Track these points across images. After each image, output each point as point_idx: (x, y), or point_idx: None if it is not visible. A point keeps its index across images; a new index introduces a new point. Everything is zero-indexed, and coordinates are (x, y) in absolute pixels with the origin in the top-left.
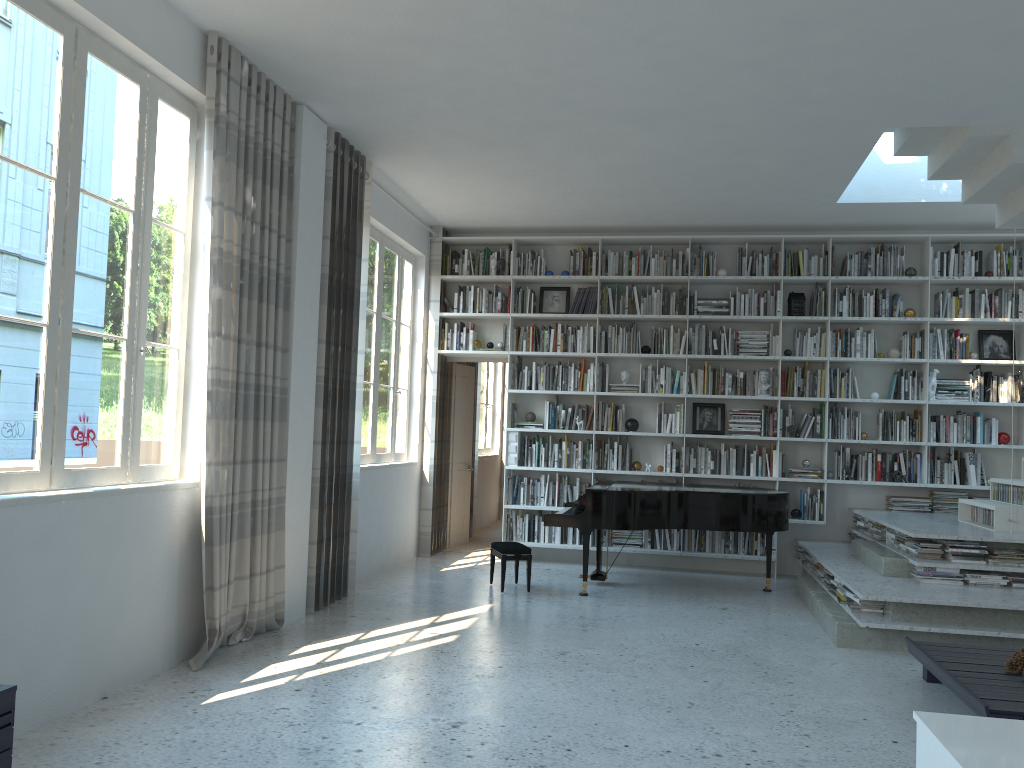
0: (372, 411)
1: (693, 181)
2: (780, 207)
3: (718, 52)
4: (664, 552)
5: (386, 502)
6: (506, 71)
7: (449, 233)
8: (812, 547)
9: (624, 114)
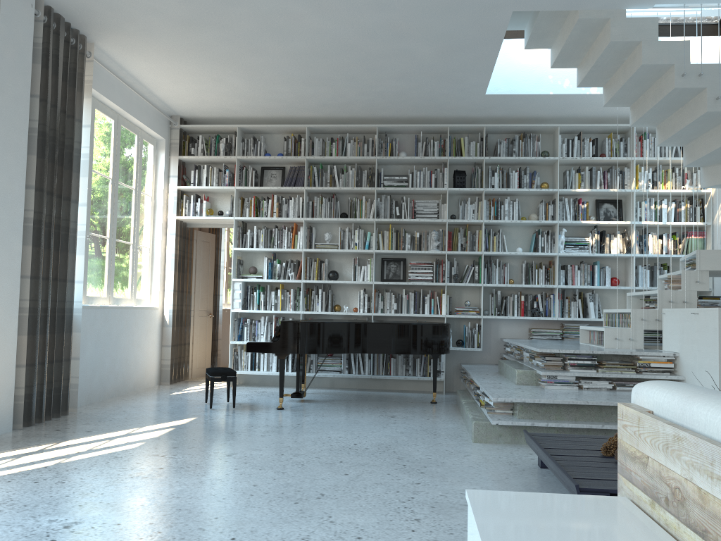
0: (108, 261)
1: (369, 69)
2: (443, 98)
3: None
4: (358, 376)
5: (122, 338)
6: None
7: (188, 124)
8: (470, 368)
9: None
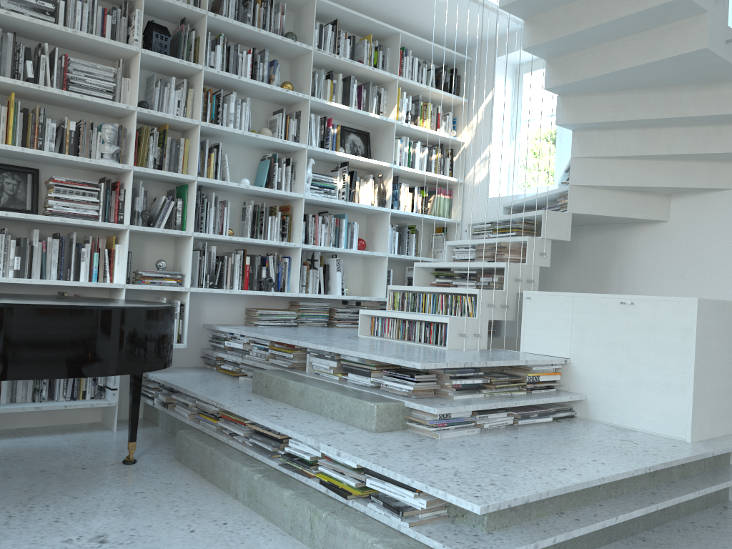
0: None
1: None
2: None
3: None
4: None
5: None
6: None
7: None
8: (183, 383)
9: None
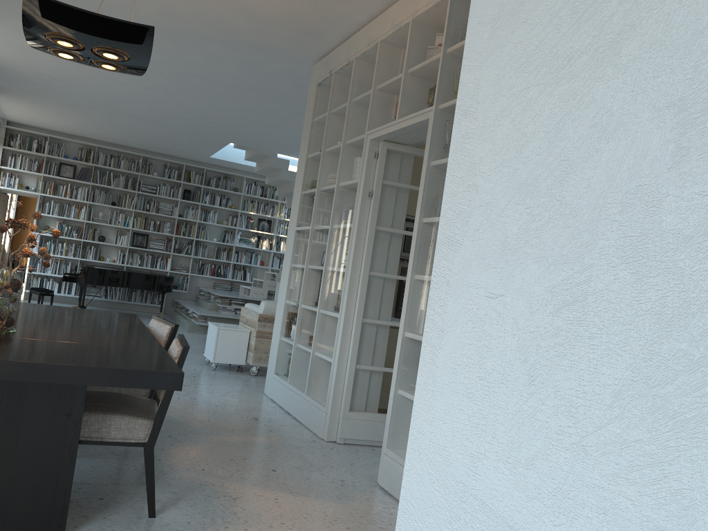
0: None
1: (151, 137)
2: (186, 153)
3: (175, 112)
4: (112, 300)
5: None
6: (89, 94)
7: (8, 122)
8: (181, 301)
9: (131, 115)
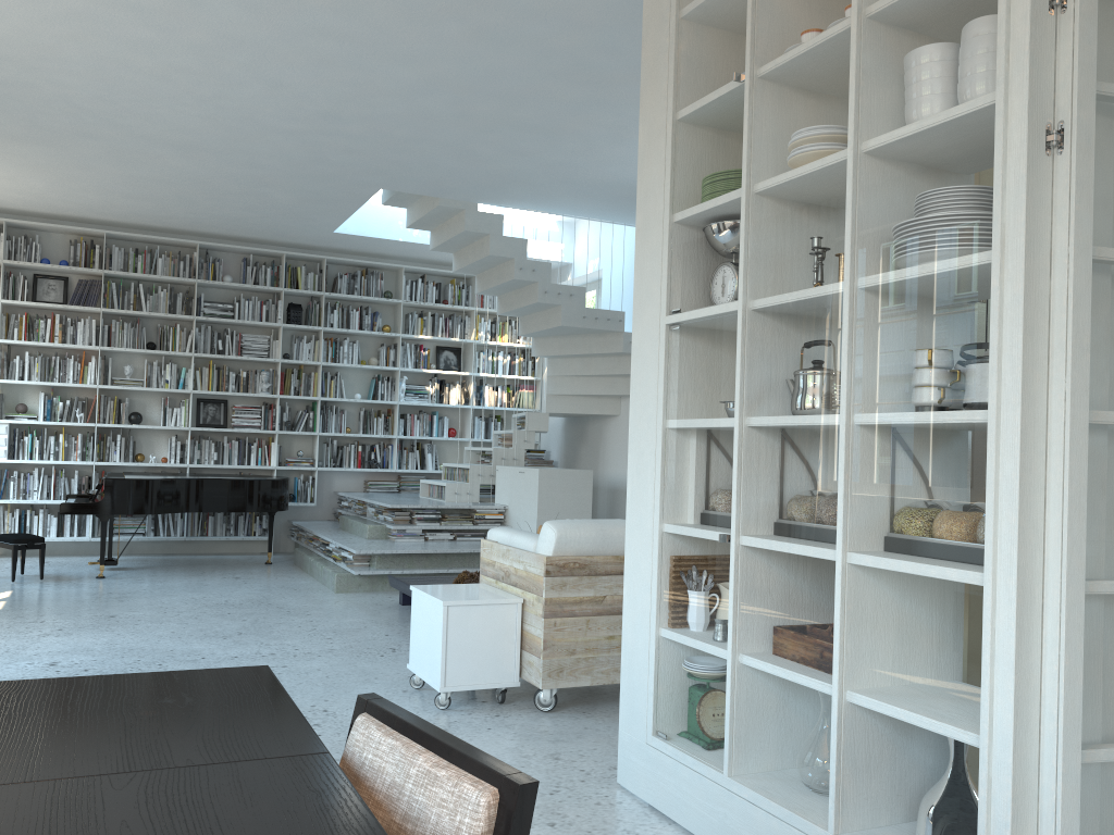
0: None
1: (214, 199)
2: (286, 228)
3: (264, 120)
4: (169, 538)
5: None
6: (66, 92)
7: None
8: (306, 525)
9: (168, 142)
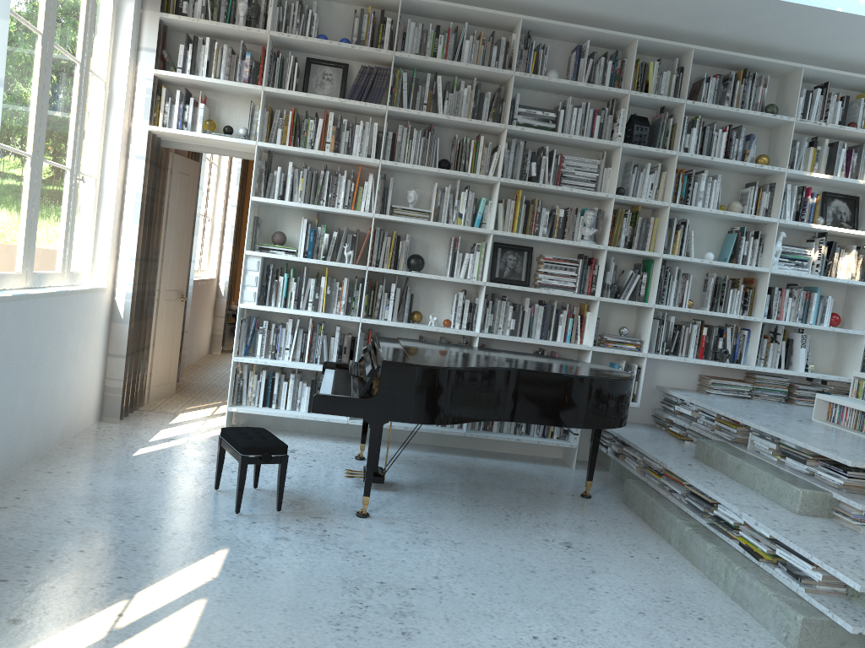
0: (28, 202)
1: None
2: None
3: None
4: (444, 431)
5: (48, 351)
6: None
7: None
8: (634, 439)
9: None
